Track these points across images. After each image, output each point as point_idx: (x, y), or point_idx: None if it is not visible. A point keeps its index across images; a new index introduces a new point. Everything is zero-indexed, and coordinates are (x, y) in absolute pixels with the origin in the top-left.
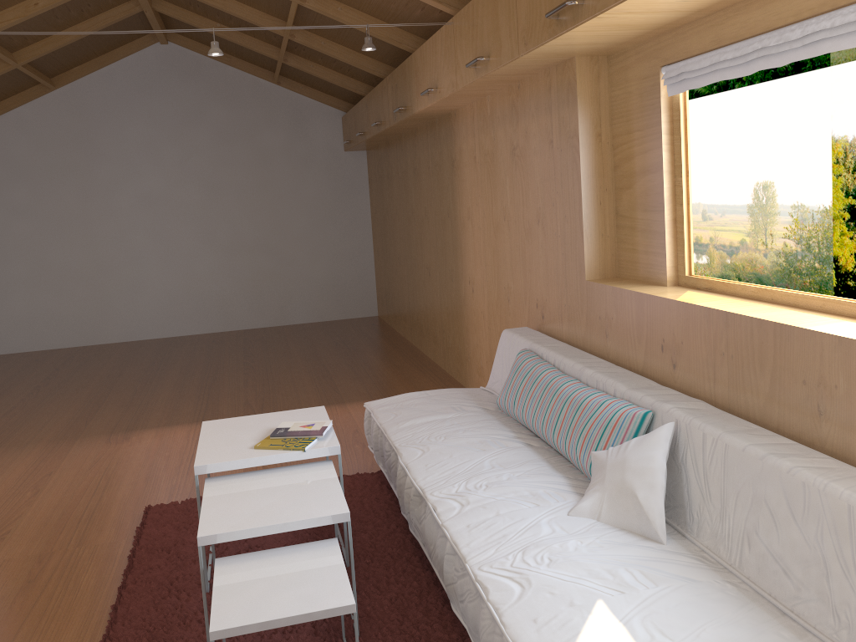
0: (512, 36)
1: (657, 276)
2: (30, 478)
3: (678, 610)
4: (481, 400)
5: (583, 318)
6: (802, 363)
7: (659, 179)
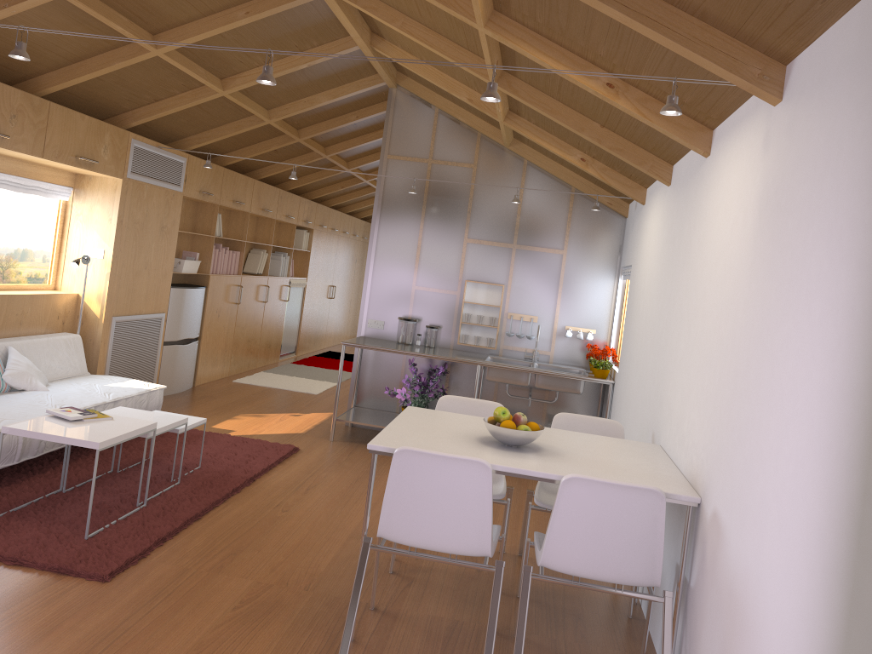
0: None
1: None
2: None
3: (93, 381)
4: None
5: None
6: (17, 307)
7: None
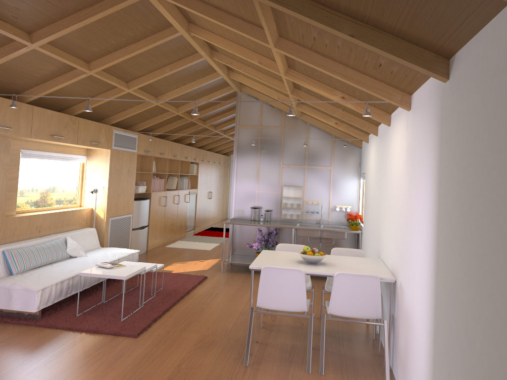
0: (28, 129)
1: (12, 212)
2: (180, 379)
3: (105, 250)
4: (9, 277)
5: (1, 233)
6: (67, 217)
7: (17, 182)
